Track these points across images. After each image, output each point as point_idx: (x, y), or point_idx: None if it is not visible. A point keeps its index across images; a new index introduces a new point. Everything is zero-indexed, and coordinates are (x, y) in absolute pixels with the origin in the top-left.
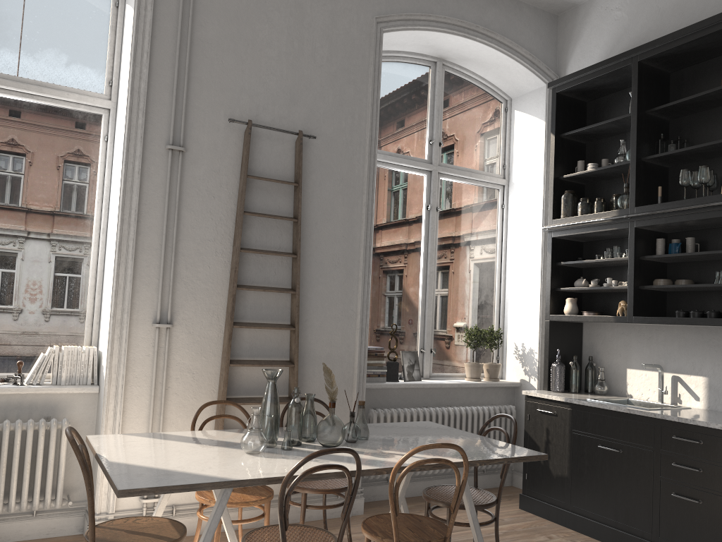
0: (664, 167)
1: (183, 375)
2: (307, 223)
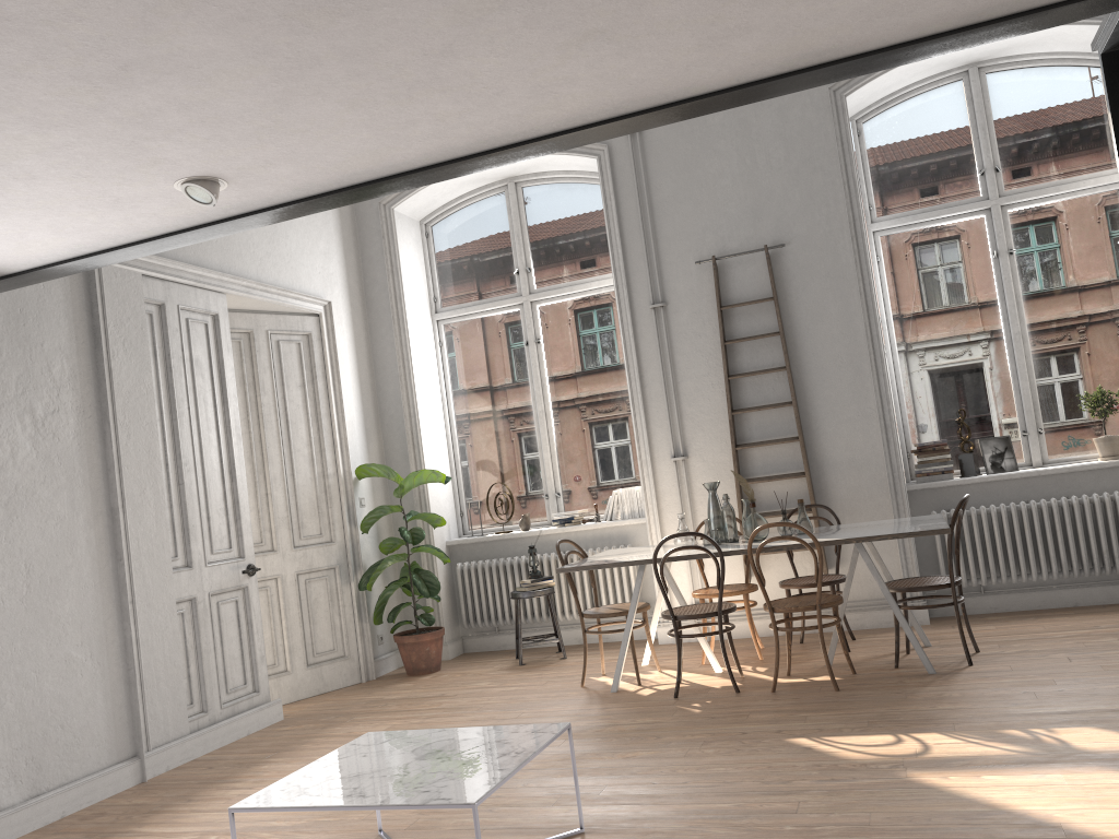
0: None
1: (706, 499)
2: (797, 331)
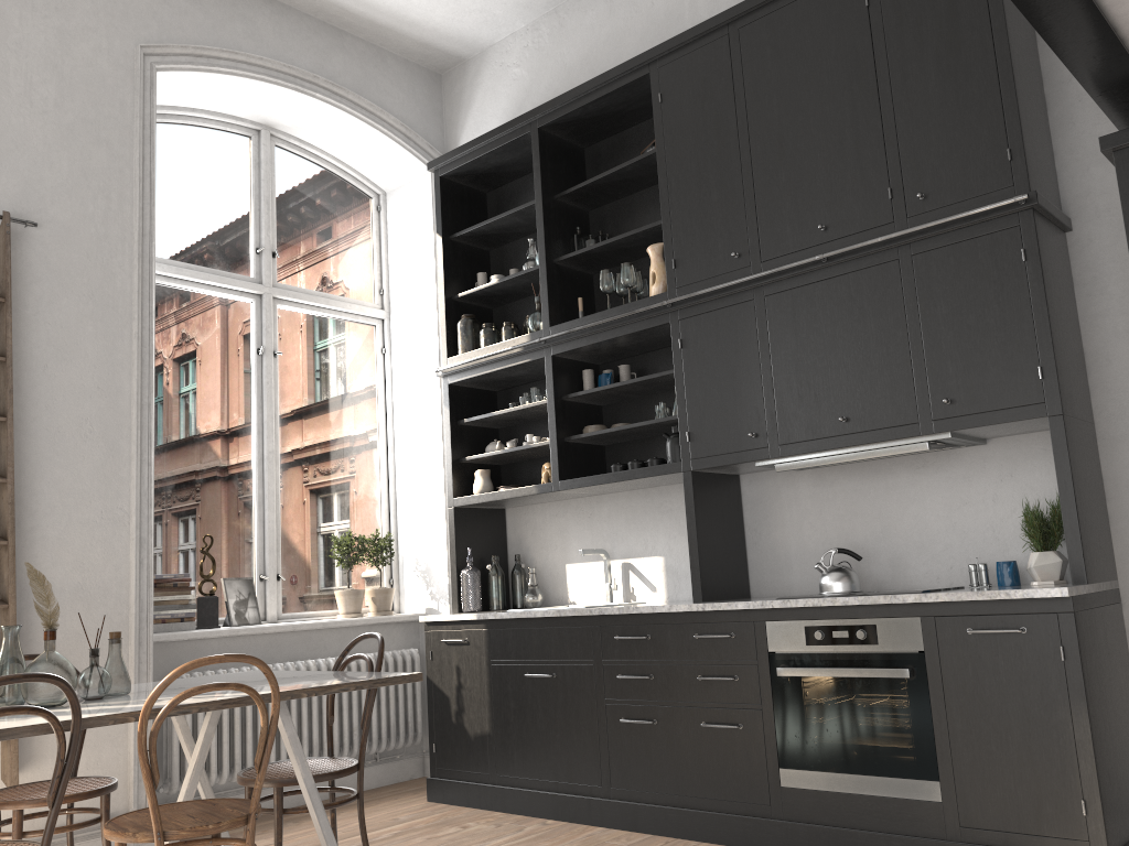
0: (587, 274)
1: None
2: (28, 365)
